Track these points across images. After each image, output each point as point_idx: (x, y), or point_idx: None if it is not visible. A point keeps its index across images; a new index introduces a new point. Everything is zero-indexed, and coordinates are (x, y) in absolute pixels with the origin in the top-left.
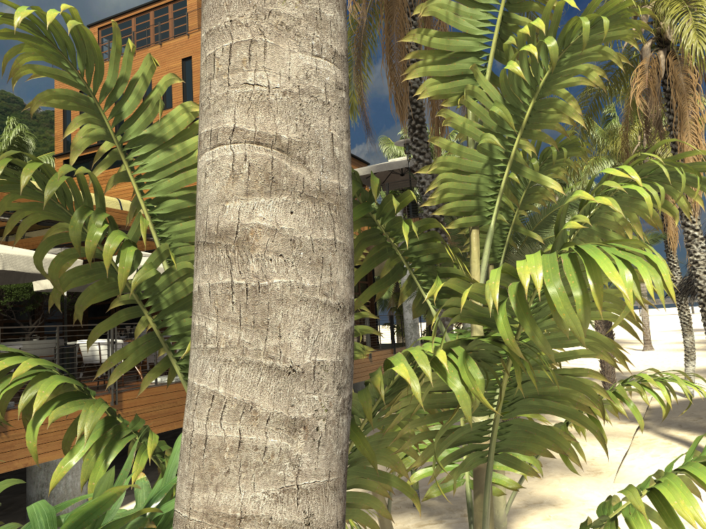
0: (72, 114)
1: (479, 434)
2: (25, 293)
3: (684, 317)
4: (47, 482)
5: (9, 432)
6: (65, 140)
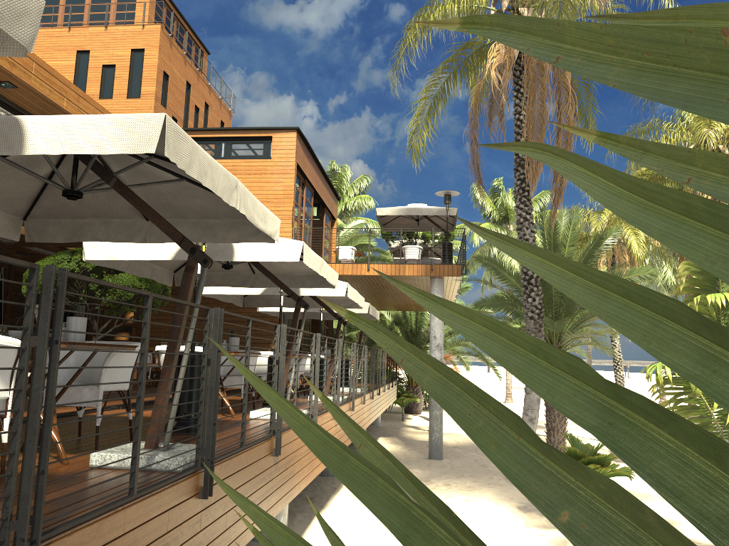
0: None
1: None
2: (128, 293)
3: (619, 376)
4: None
5: None
6: None
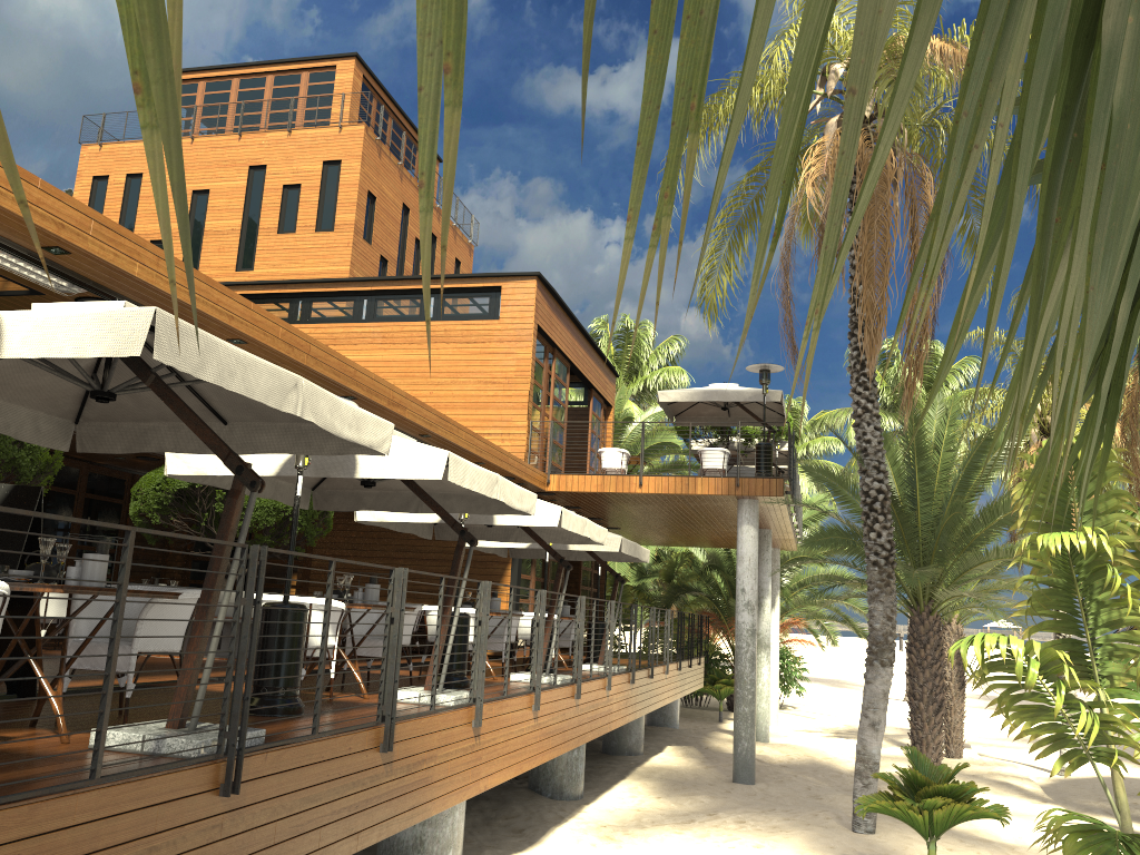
0: (105, 208)
1: None
2: (267, 517)
3: None
4: (431, 818)
5: (480, 736)
6: None
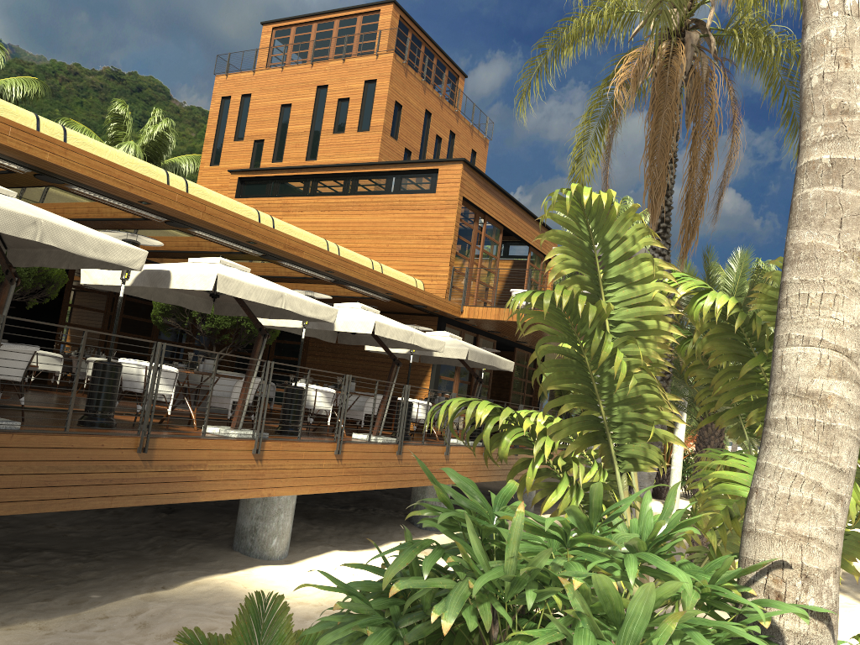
0: (228, 119)
1: None
2: (226, 322)
3: None
4: (262, 516)
5: (263, 461)
6: (215, 146)
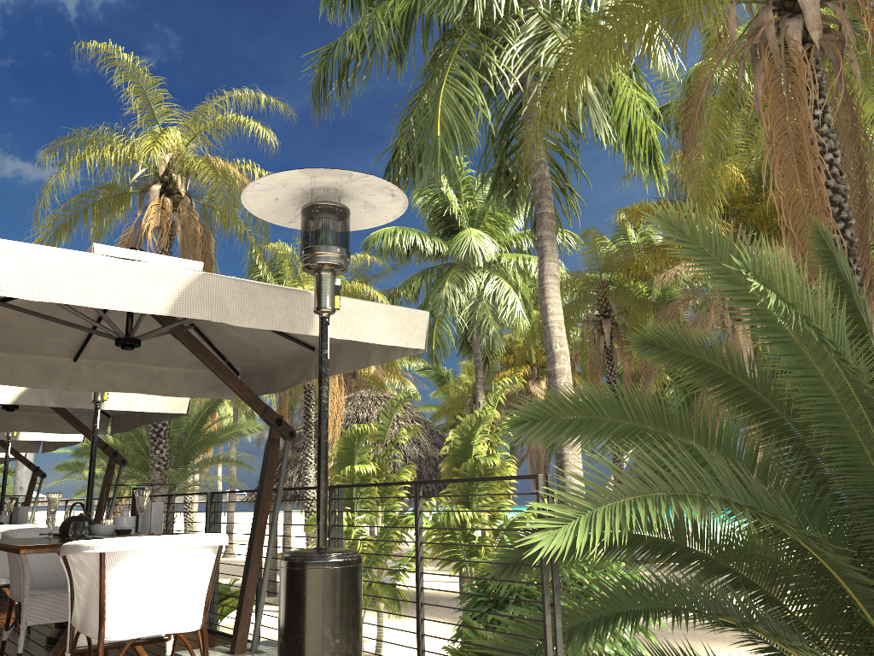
0: None
1: None
2: None
3: (189, 519)
4: None
5: None
6: None
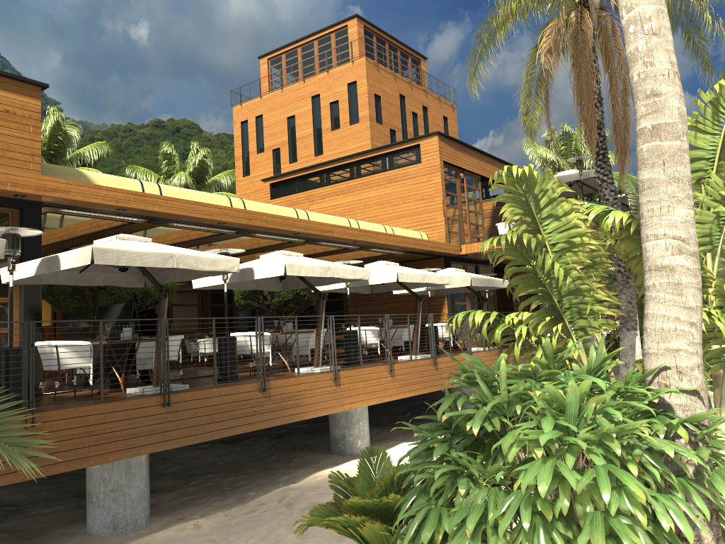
0: (249, 138)
1: (720, 354)
2: (288, 294)
3: None
4: (347, 425)
5: (341, 385)
6: (243, 161)
